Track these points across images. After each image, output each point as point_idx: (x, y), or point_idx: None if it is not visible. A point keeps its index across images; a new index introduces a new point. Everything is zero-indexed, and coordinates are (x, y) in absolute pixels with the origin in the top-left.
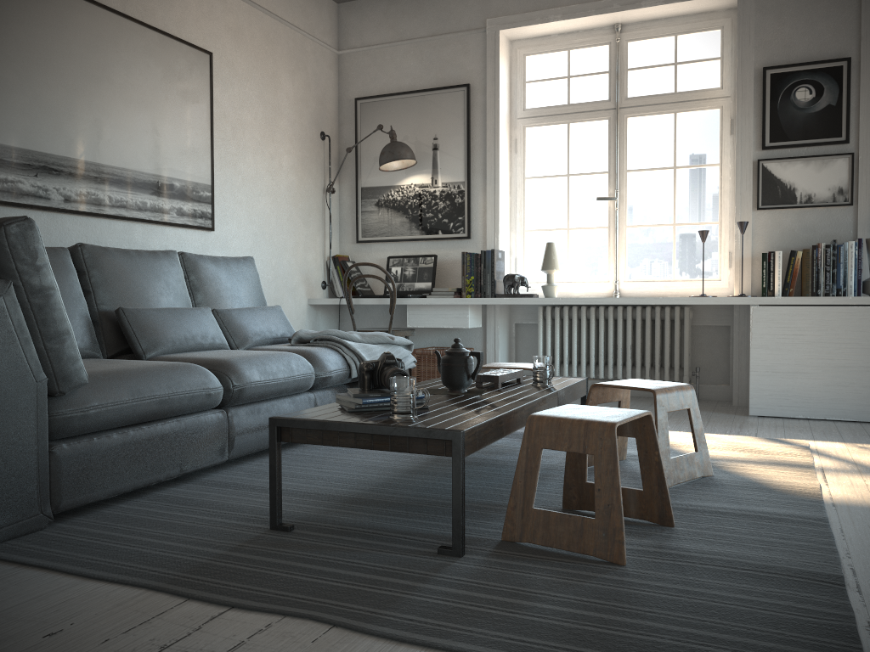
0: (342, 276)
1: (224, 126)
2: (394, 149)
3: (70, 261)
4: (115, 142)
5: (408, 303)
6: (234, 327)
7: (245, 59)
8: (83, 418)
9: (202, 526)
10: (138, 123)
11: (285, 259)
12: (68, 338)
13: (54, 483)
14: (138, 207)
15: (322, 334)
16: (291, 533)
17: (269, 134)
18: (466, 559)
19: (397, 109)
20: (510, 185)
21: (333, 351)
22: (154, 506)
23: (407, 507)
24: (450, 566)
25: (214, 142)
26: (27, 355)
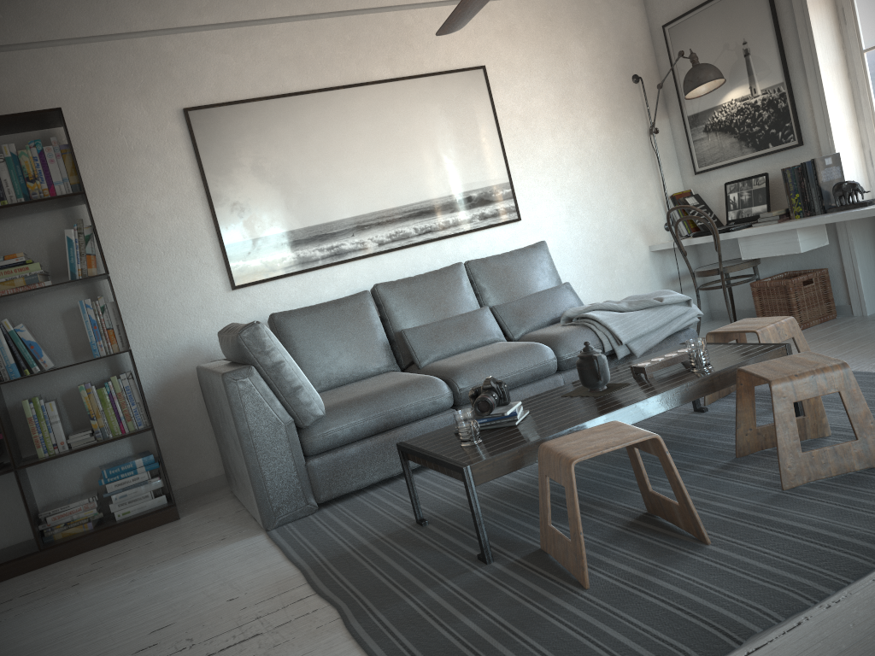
0: (682, 214)
1: (513, 123)
2: (692, 76)
3: (368, 301)
4: (409, 184)
5: (732, 237)
6: (509, 318)
7: (523, 52)
8: (324, 440)
9: (385, 517)
10: (426, 160)
11: (610, 217)
12: (301, 390)
13: (313, 484)
14: (442, 227)
15: (586, 310)
16: (422, 528)
17: (566, 107)
18: (488, 566)
19: (701, 24)
20: (846, 65)
21: (585, 330)
22: (385, 494)
23: (529, 503)
24: (466, 573)
25: (505, 142)
26: (273, 408)
